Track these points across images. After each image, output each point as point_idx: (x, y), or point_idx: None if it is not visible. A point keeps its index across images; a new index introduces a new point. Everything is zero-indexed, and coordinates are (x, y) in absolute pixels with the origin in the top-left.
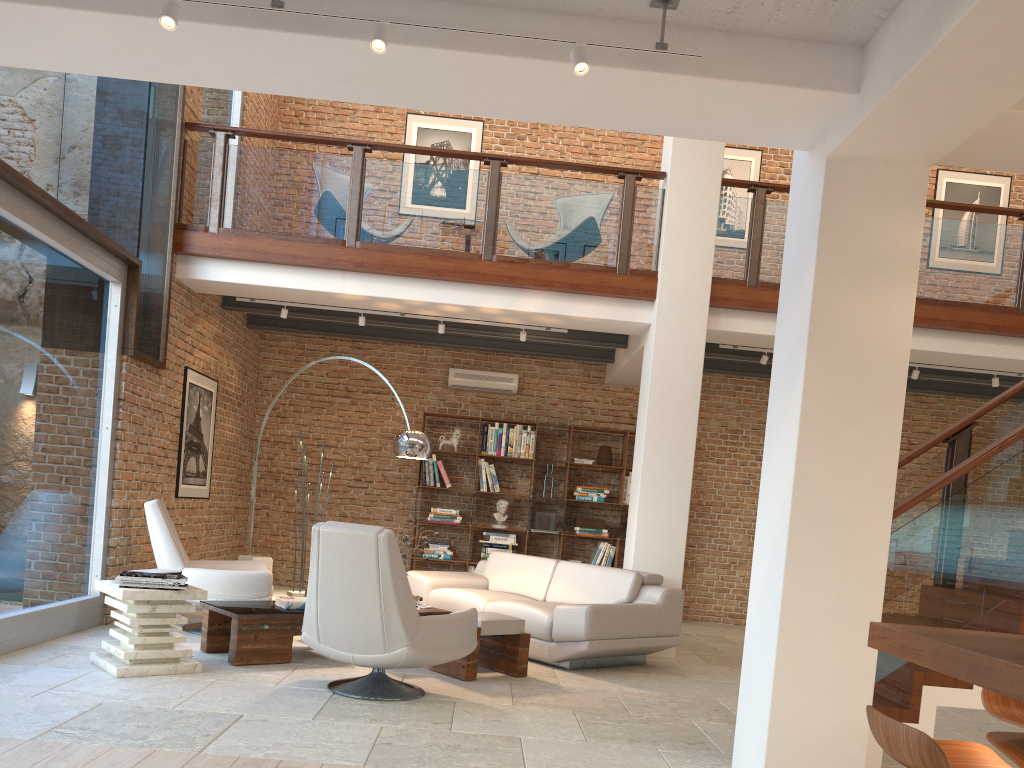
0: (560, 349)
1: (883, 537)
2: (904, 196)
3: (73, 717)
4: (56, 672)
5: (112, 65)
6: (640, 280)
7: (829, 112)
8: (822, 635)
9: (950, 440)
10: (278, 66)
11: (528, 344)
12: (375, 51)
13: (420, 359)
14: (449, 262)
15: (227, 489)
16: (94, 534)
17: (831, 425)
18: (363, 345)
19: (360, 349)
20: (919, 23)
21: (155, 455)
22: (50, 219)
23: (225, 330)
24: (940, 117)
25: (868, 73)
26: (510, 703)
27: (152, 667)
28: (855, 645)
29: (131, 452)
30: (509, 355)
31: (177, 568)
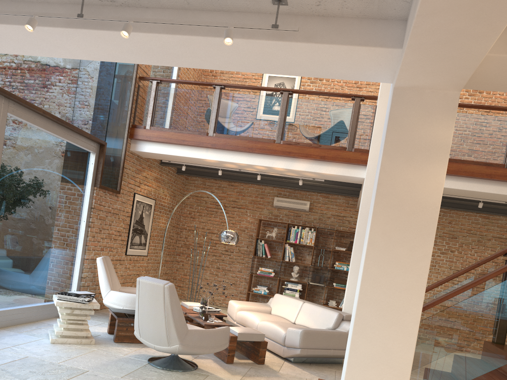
0: (330, 189)
1: (416, 315)
2: (442, 109)
3: (6, 363)
4: (26, 337)
5: (34, 50)
6: (359, 154)
7: (391, 60)
8: (373, 370)
9: (506, 255)
10: (101, 47)
11: (313, 186)
12: (124, 37)
13: (261, 192)
14: (258, 144)
15: (160, 251)
16: (74, 271)
17: (387, 245)
18: (234, 184)
19: (232, 186)
20: (415, 3)
21: (113, 234)
22: (51, 123)
23: (162, 175)
24: (447, 60)
25: (405, 36)
26: (238, 379)
27: (69, 340)
28: (394, 379)
29: (97, 233)
30: (306, 191)
31: (107, 290)
